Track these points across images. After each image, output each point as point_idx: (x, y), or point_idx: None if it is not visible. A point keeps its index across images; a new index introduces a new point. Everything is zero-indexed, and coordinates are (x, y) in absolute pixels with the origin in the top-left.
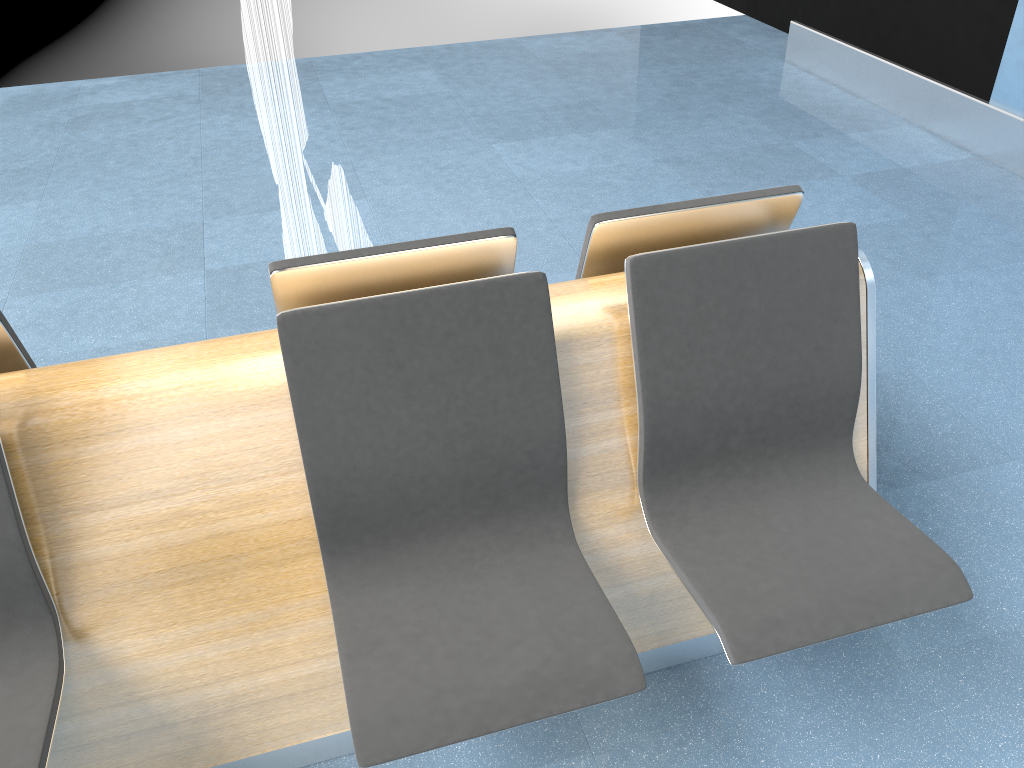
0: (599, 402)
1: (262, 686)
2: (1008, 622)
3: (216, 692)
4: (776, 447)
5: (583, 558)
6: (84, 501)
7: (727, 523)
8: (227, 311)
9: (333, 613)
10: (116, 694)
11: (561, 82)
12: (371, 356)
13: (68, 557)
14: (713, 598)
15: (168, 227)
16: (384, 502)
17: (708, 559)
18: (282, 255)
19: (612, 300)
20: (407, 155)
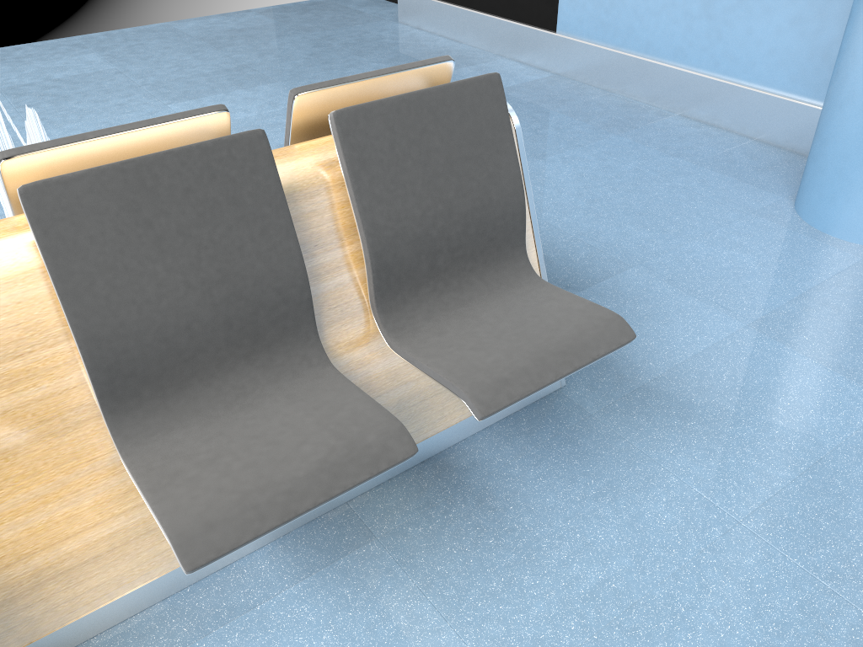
0: (328, 243)
1: (66, 555)
2: (655, 372)
3: (19, 571)
4: (473, 262)
5: (341, 373)
6: None
7: (448, 326)
8: None
9: (126, 463)
10: None
11: (218, 52)
12: (119, 218)
13: None
14: (453, 376)
15: None
16: (155, 354)
17: (441, 352)
18: None
19: (322, 155)
20: (89, 121)
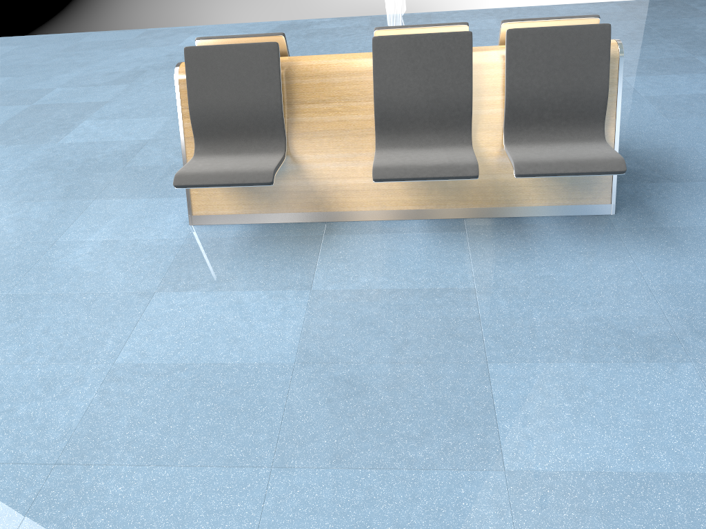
0: (490, 92)
1: (347, 184)
2: (677, 225)
3: (331, 182)
4: (566, 121)
5: (472, 148)
6: (301, 100)
7: (536, 146)
8: None
9: (375, 151)
10: (299, 174)
11: None
12: (402, 56)
13: (292, 119)
14: (515, 158)
15: None
16: (400, 114)
17: (521, 151)
18: None
19: (502, 51)
20: None
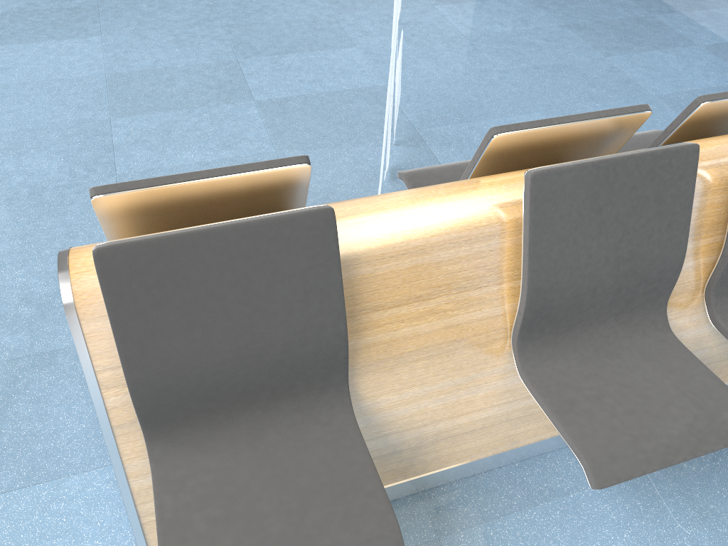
0: (695, 234)
1: (457, 425)
2: None
3: (429, 430)
4: None
5: (681, 342)
6: (373, 303)
7: None
8: (285, 135)
9: (528, 380)
10: (370, 433)
11: None
12: (583, 203)
13: (357, 342)
14: None
15: (212, 64)
16: (566, 305)
17: None
18: (309, 91)
19: (715, 161)
20: (373, 11)
